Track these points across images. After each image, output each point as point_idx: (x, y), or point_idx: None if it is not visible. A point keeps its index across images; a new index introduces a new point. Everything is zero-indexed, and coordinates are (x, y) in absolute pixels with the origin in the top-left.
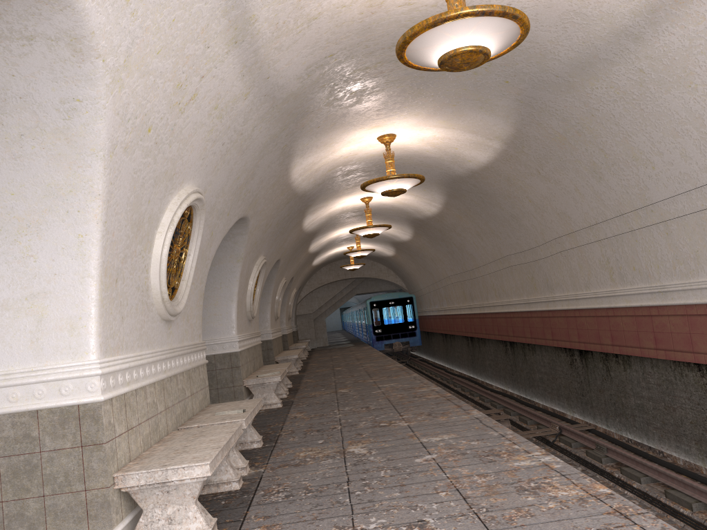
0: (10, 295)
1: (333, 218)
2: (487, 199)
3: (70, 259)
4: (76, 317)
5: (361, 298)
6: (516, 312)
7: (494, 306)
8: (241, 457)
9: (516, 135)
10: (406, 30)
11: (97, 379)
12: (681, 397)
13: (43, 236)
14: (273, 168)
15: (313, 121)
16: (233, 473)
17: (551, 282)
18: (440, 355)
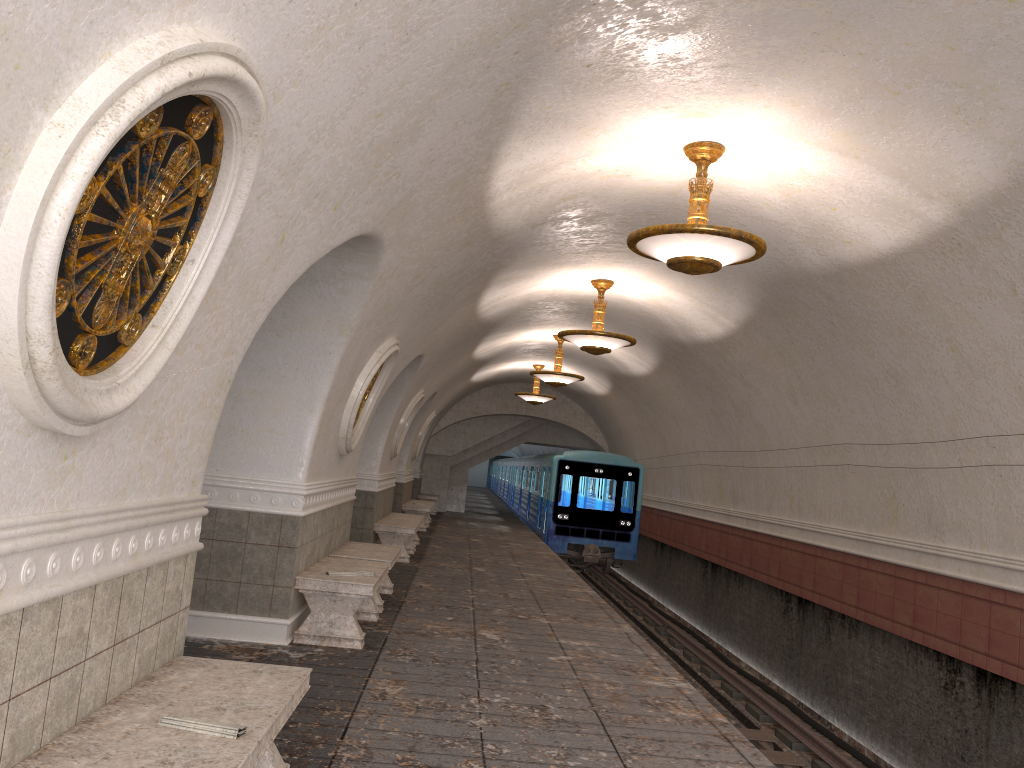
0: None
1: (531, 306)
2: (843, 330)
3: None
4: None
5: (526, 447)
6: (831, 550)
7: (782, 525)
8: None
9: (1005, 196)
10: None
11: None
12: None
13: None
14: (464, 139)
15: (583, 41)
16: None
17: (943, 518)
18: (643, 573)
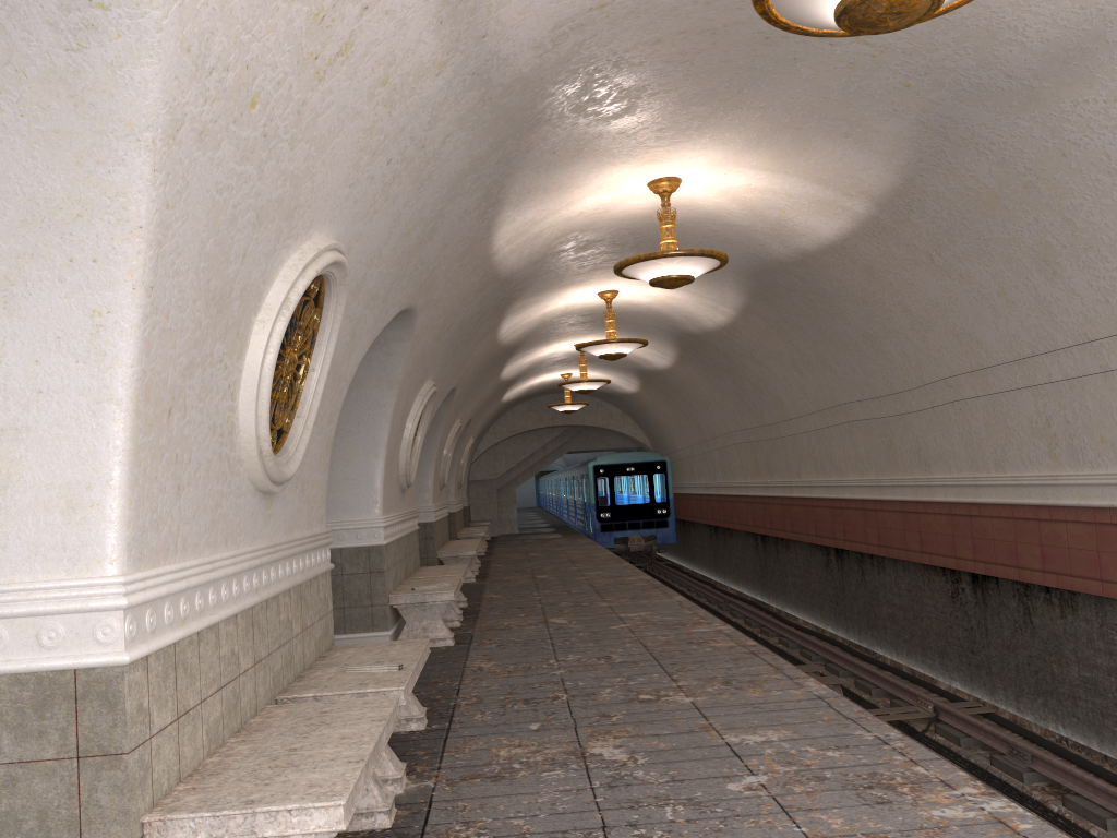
0: None
1: (547, 324)
2: (821, 305)
3: (73, 363)
4: (80, 484)
5: (570, 458)
6: (852, 499)
7: (812, 486)
8: (392, 759)
9: (902, 190)
10: None
11: (117, 618)
12: None
13: (16, 309)
14: (467, 224)
15: (546, 140)
16: (380, 796)
17: (928, 453)
18: (703, 559)
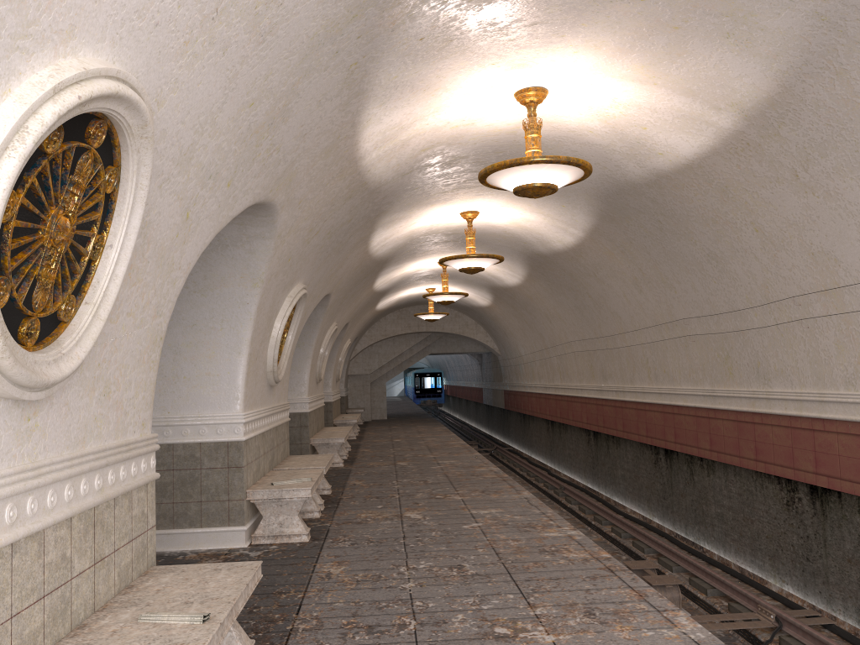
0: None
1: (414, 241)
2: (669, 226)
3: None
4: None
5: (432, 358)
6: (685, 406)
7: (644, 392)
8: None
9: (777, 100)
10: None
11: None
12: None
13: None
14: (328, 113)
15: (413, 20)
16: None
17: (768, 368)
18: (540, 448)
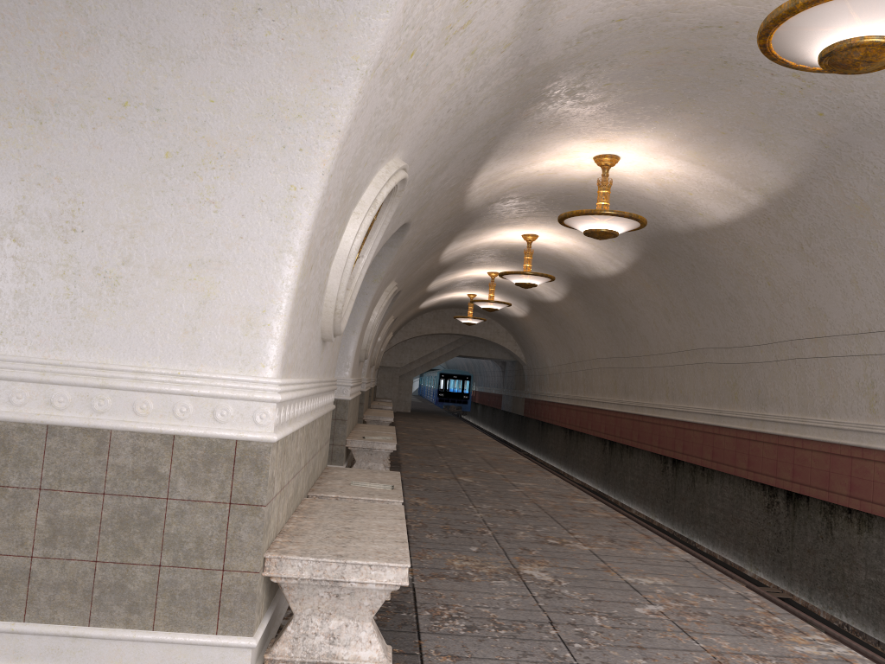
0: (167, 254)
1: (475, 252)
2: (700, 270)
3: (268, 220)
4: (258, 308)
5: (451, 361)
6: (694, 423)
7: (661, 409)
8: None
9: (792, 192)
10: (730, 8)
11: (271, 408)
12: None
13: (237, 176)
14: (465, 166)
15: (539, 112)
16: None
17: (766, 396)
18: (555, 454)
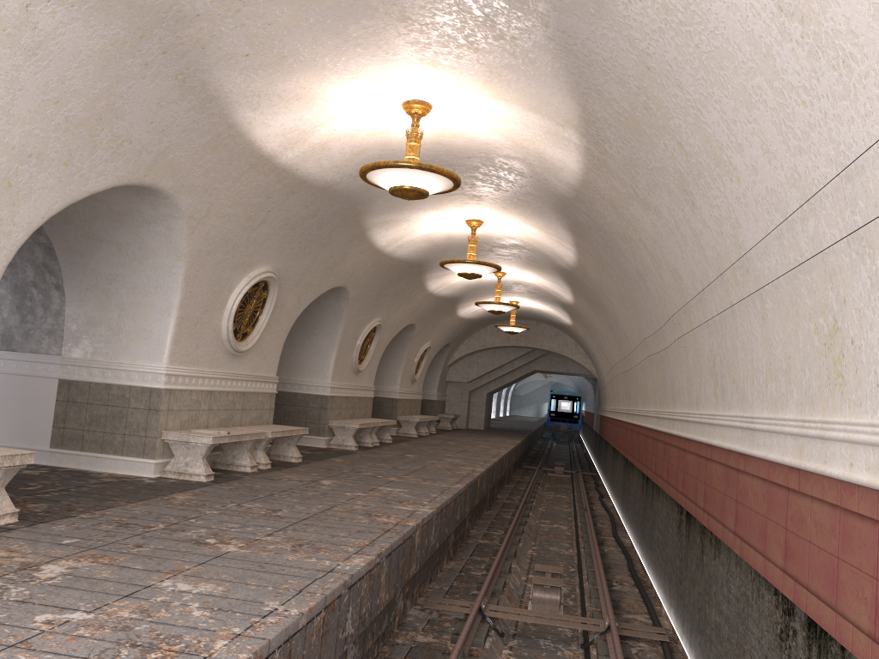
0: None
1: (441, 246)
2: (609, 242)
3: None
4: None
5: (576, 382)
6: (650, 429)
7: (639, 415)
8: None
9: (586, 117)
10: None
11: None
12: (752, 633)
13: None
14: (183, 114)
15: (220, 39)
16: None
17: (675, 389)
18: (608, 474)
